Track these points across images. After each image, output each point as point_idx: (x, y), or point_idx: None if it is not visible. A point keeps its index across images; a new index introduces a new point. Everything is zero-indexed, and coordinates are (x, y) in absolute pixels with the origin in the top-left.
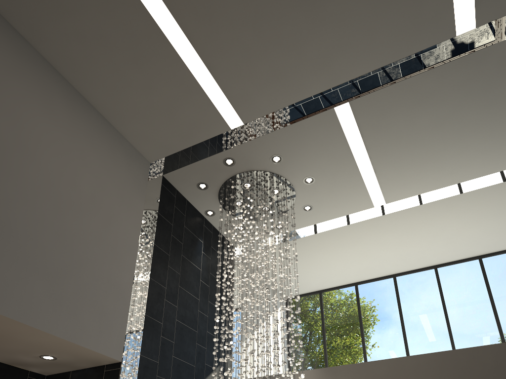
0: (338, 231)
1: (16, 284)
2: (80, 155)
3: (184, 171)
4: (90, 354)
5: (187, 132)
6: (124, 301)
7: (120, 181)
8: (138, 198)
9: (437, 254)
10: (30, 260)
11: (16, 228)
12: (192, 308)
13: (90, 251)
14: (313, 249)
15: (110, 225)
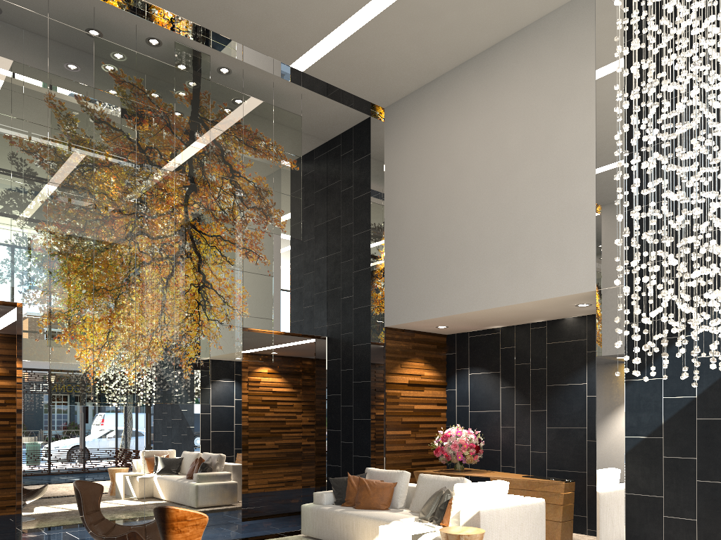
0: None
1: (480, 282)
2: (502, 113)
3: None
4: (570, 297)
5: None
6: (587, 219)
7: (552, 81)
8: (582, 68)
9: None
10: (484, 256)
11: (470, 240)
12: None
13: (533, 200)
14: None
15: (549, 149)
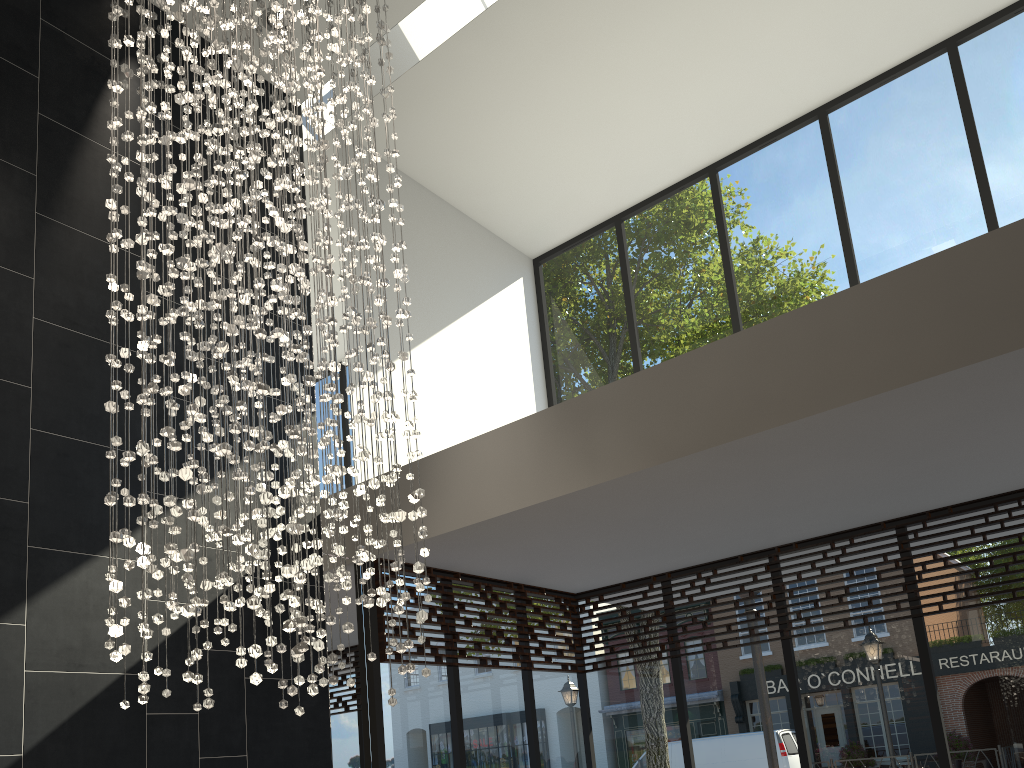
0: None
1: None
2: None
3: None
4: None
5: None
6: None
7: None
8: None
9: None
10: None
11: None
12: None
13: None
14: (536, 61)
15: None
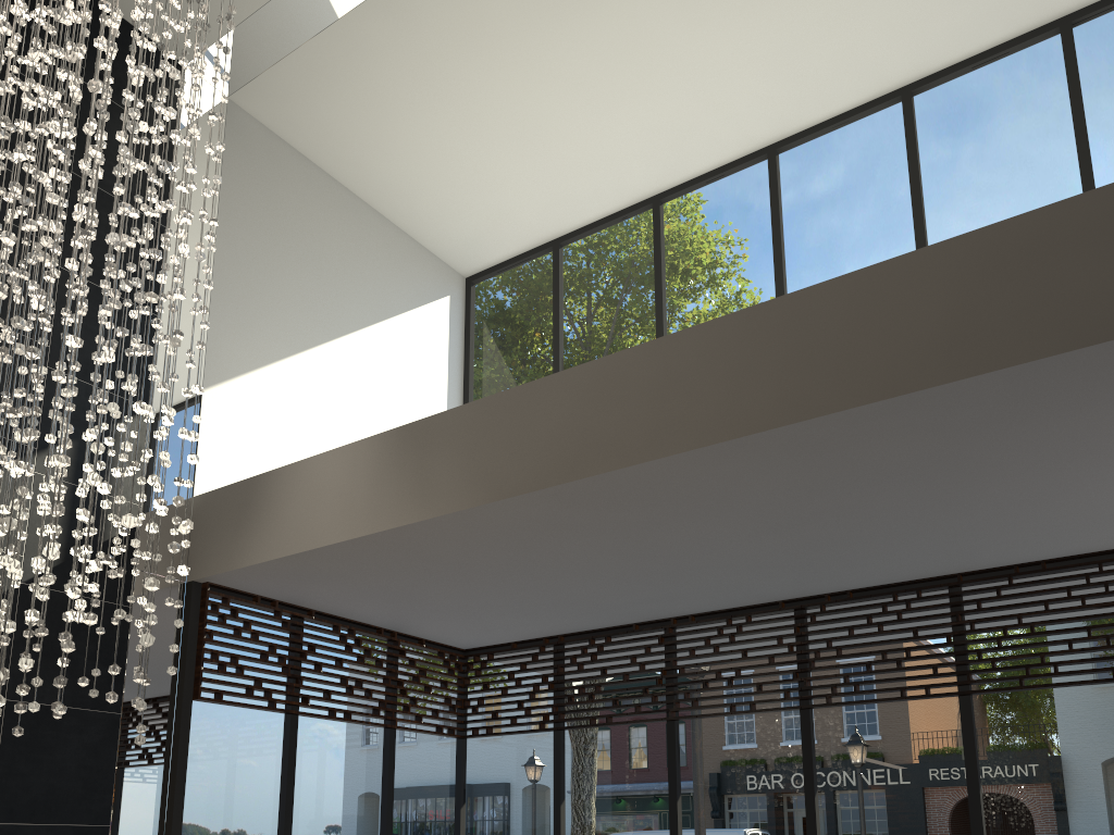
0: None
1: None
2: None
3: None
4: None
5: None
6: None
7: None
8: None
9: (901, 30)
10: None
11: None
12: None
13: None
14: (451, 51)
15: None
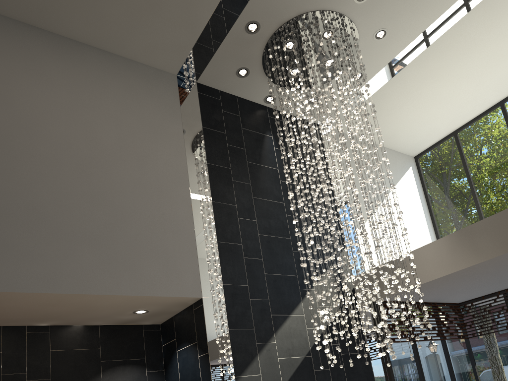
0: (440, 44)
1: (62, 261)
2: (89, 104)
3: (214, 66)
4: (168, 300)
5: (187, 19)
6: (188, 236)
7: (145, 113)
8: (172, 122)
9: None
10: (69, 233)
11: (45, 208)
12: (277, 215)
13: (132, 200)
14: (418, 85)
15: (147, 164)
